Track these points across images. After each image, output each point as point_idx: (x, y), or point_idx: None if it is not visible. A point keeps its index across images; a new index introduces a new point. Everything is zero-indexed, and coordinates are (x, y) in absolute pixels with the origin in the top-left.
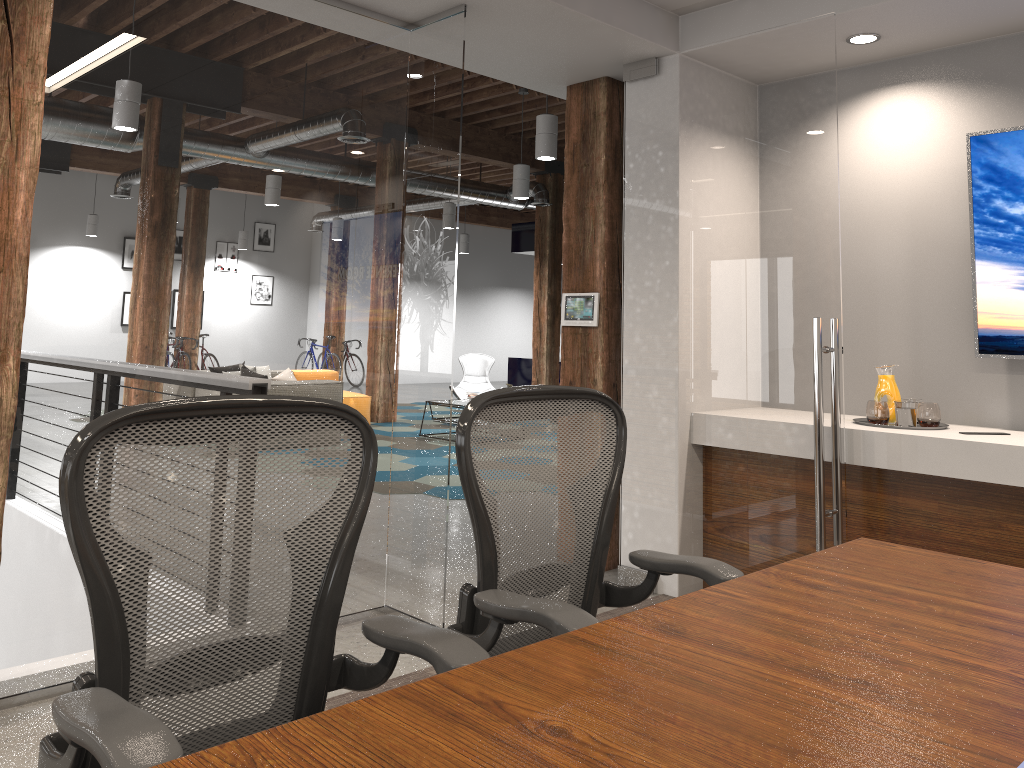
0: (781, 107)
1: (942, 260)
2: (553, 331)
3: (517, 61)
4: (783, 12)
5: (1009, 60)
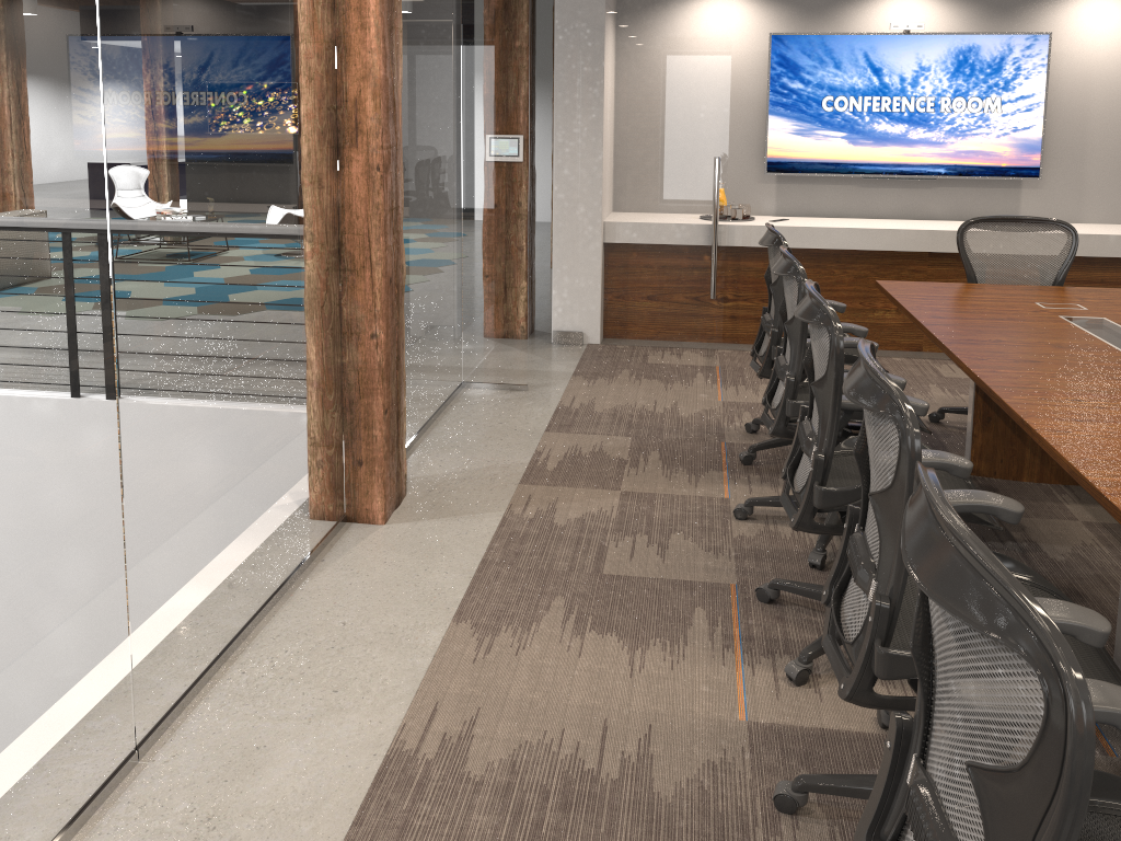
0: (692, 12)
1: (743, 113)
2: None
3: None
4: None
5: None
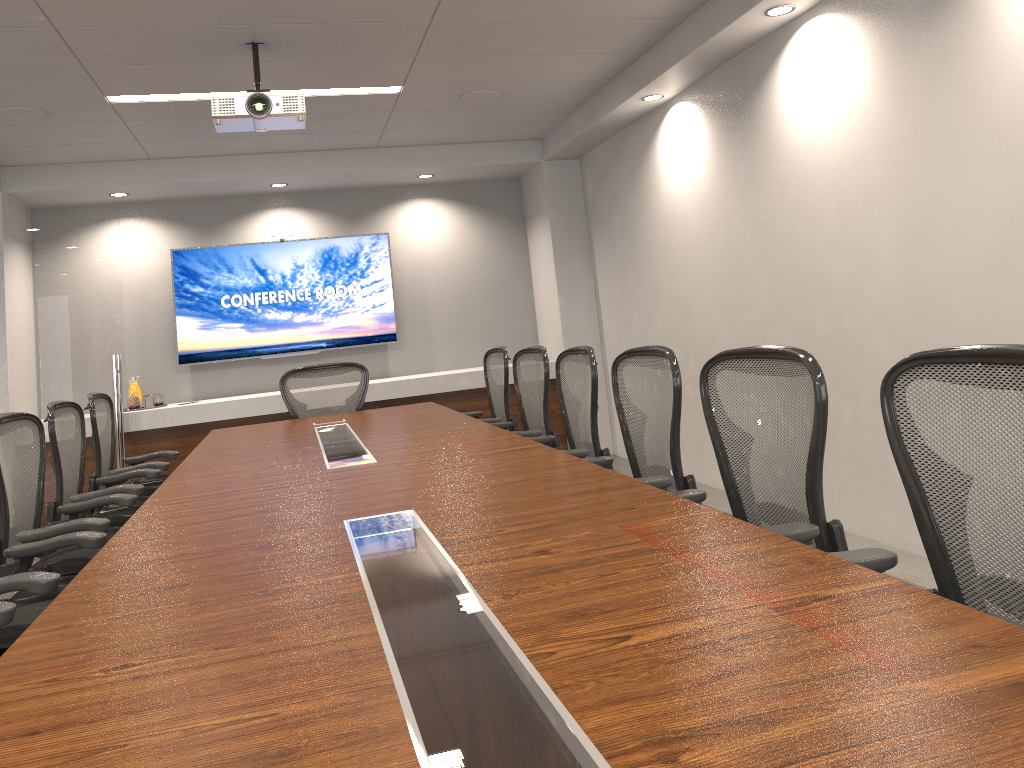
0: (84, 235)
1: (156, 317)
2: None
3: None
4: (82, 179)
5: (189, 211)
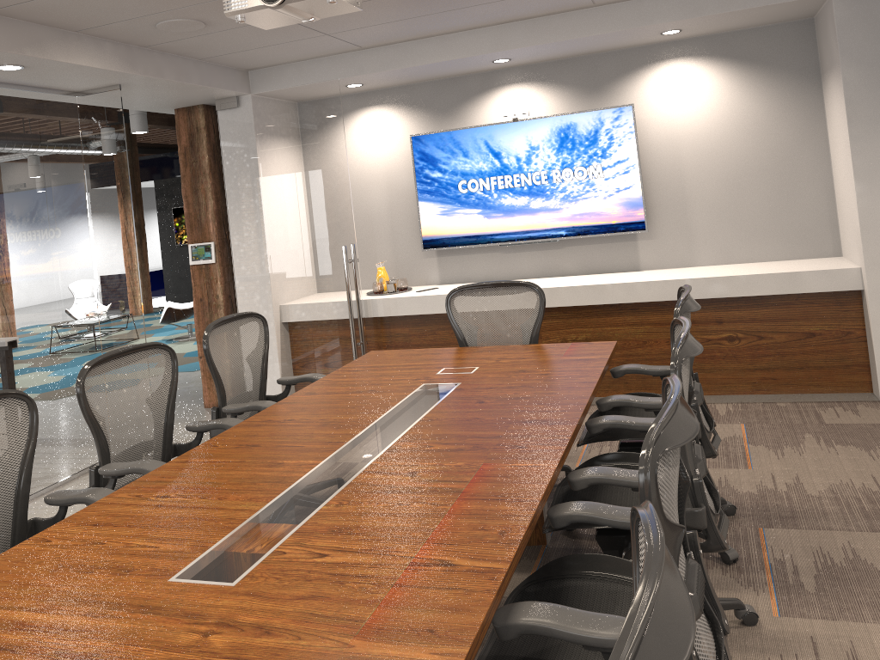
0: (315, 130)
1: (404, 201)
2: (142, 250)
3: (144, 102)
4: (311, 75)
5: (427, 95)
